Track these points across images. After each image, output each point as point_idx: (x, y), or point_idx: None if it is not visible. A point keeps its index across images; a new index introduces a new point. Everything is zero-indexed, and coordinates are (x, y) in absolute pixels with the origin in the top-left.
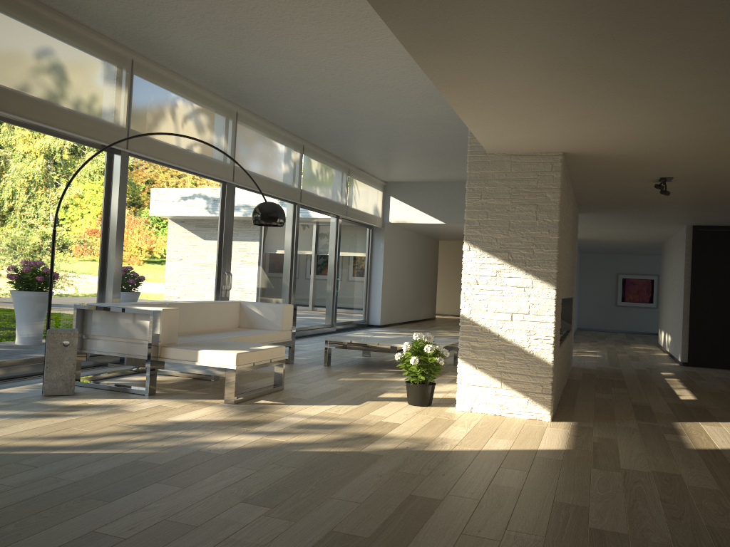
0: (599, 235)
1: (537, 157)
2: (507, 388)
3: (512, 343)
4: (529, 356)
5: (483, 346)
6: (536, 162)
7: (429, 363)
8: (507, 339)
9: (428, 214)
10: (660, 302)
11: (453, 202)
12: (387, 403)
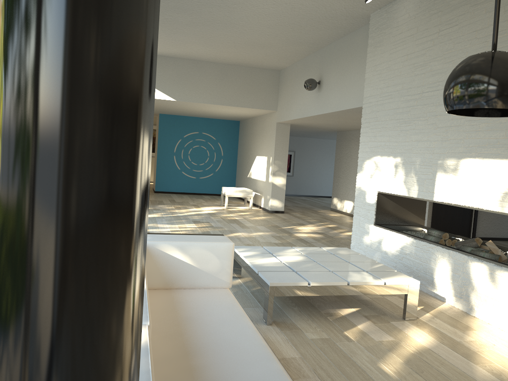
0: (326, 123)
1: None
2: None
3: None
4: None
5: None
6: None
7: None
8: None
9: (158, 89)
10: (337, 177)
11: (184, 80)
12: None
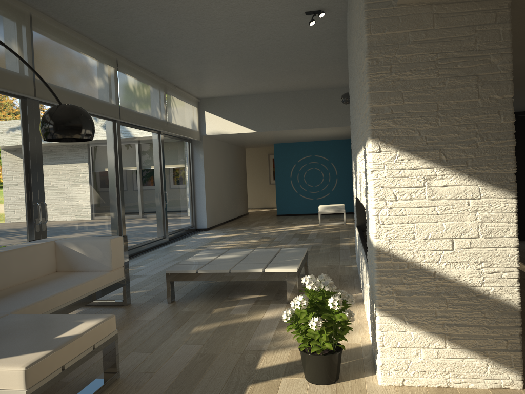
0: None
1: (472, 4)
2: (455, 347)
3: (456, 282)
4: (483, 298)
5: (413, 290)
6: (470, 11)
7: (335, 322)
8: (449, 276)
9: (241, 124)
10: None
11: (262, 112)
12: (278, 386)
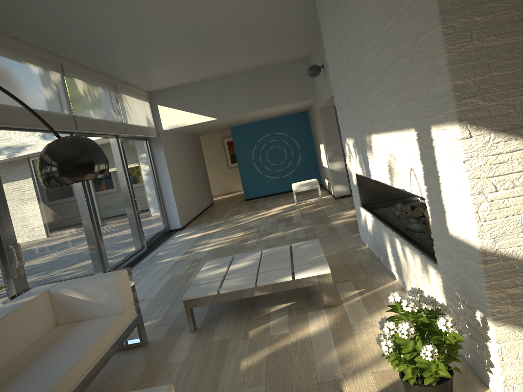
0: None
1: None
2: None
3: None
4: None
5: None
6: None
7: (445, 344)
8: None
9: (199, 113)
10: None
11: (219, 97)
12: None
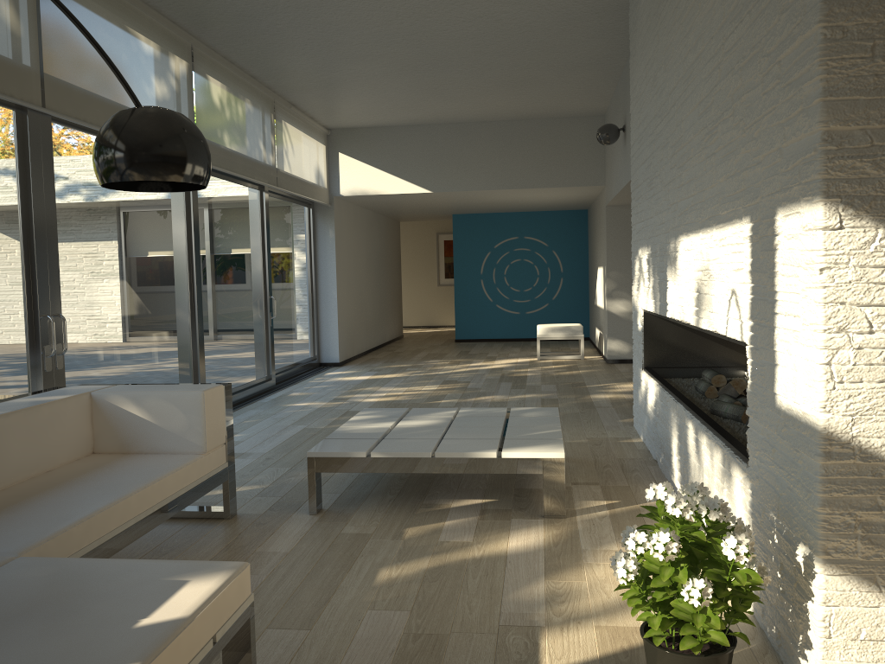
0: None
1: None
2: None
3: None
4: None
5: None
6: None
7: (731, 587)
8: None
9: (404, 178)
10: None
11: (442, 157)
12: None
